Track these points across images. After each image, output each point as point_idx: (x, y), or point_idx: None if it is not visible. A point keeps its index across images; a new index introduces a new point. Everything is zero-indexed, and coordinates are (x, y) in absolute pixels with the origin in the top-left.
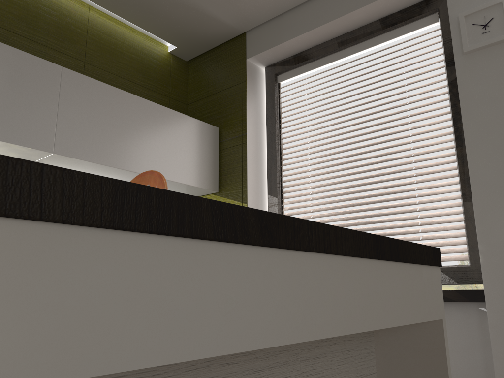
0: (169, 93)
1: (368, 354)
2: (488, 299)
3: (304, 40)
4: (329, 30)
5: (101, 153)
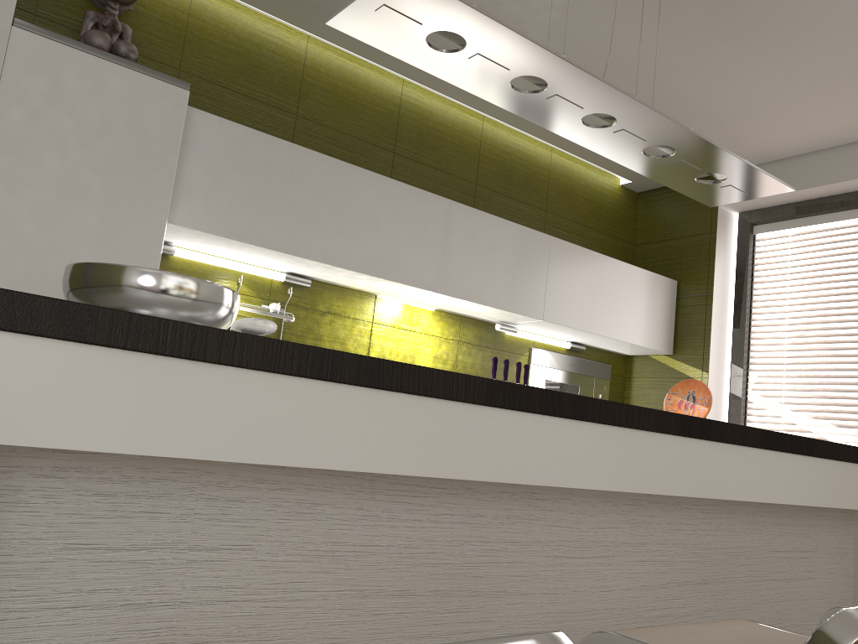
0: (617, 234)
1: (848, 533)
2: None
3: (795, 195)
4: (827, 189)
5: (575, 317)
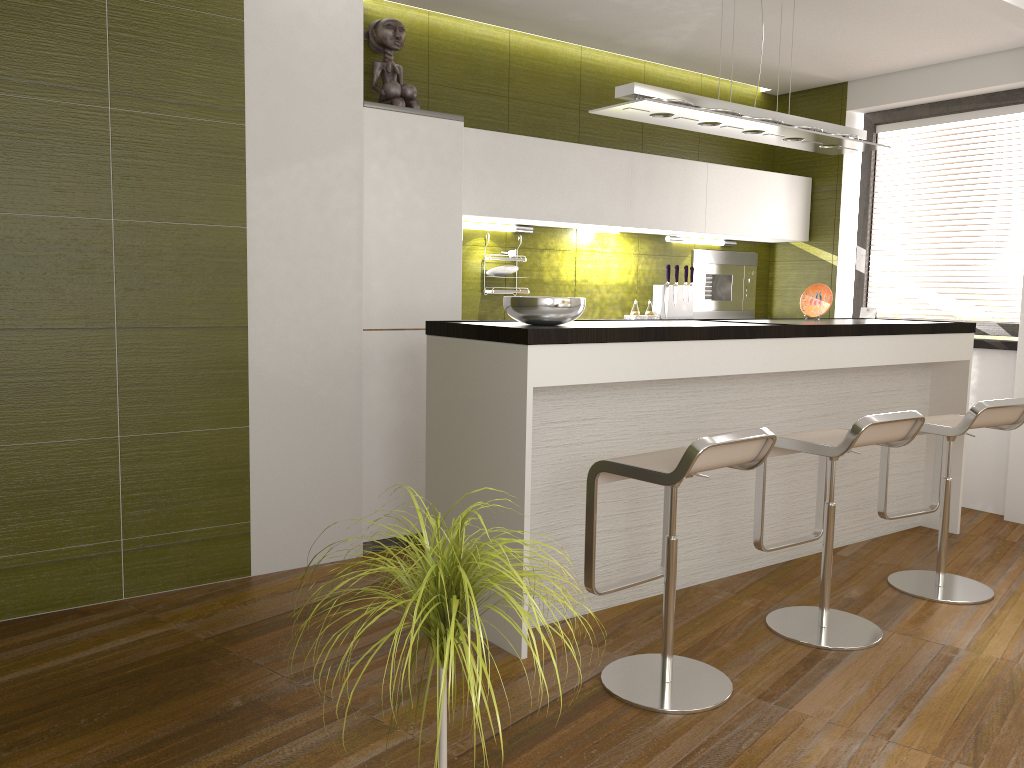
0: None
1: (926, 376)
2: (1019, 349)
3: (909, 102)
4: (934, 98)
5: (729, 226)
